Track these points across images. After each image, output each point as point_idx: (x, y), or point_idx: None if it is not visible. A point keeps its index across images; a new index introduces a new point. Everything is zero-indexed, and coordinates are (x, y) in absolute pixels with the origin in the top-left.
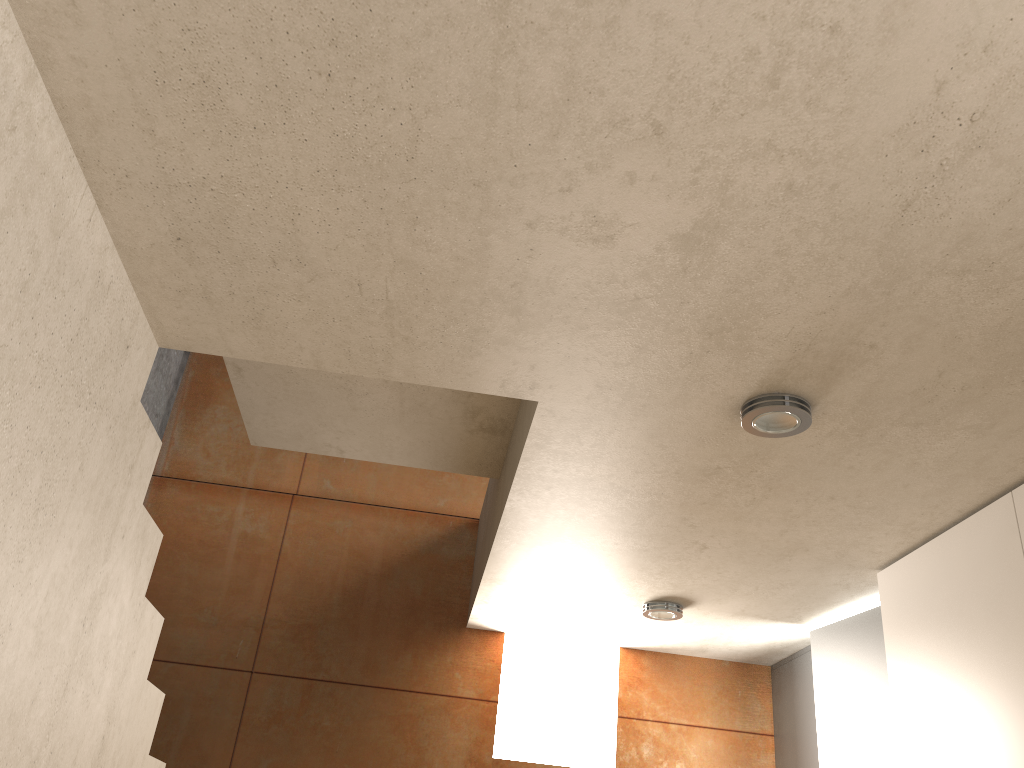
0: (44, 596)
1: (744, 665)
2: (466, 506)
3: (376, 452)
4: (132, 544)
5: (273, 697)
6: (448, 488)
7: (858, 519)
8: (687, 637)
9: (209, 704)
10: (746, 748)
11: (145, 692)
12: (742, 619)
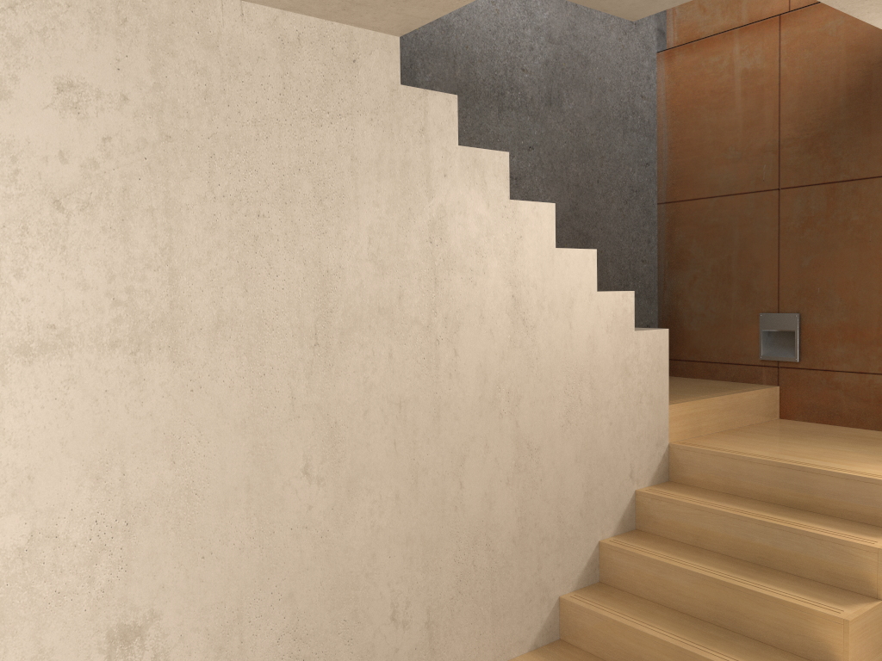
0: (367, 242)
1: None
2: None
3: None
4: (462, 175)
5: (801, 206)
6: None
7: None
8: None
9: (751, 223)
10: None
11: (559, 256)
12: None
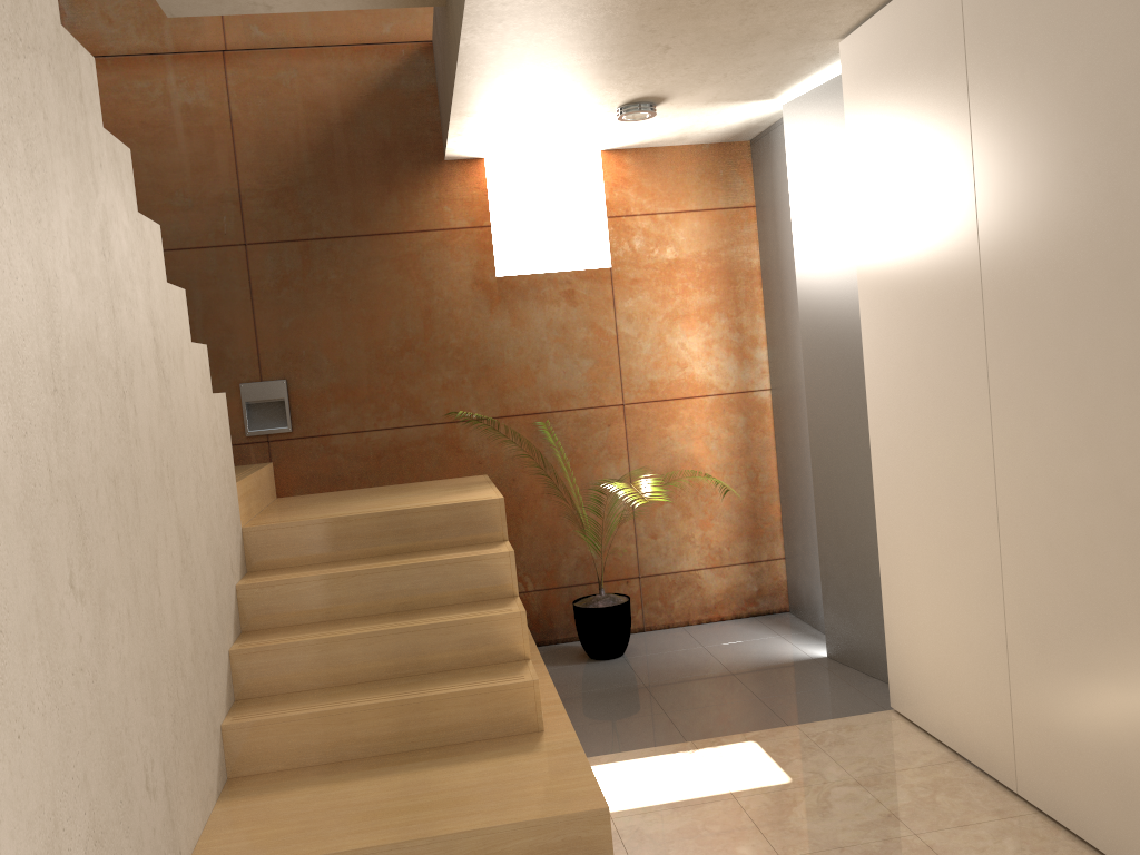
0: (68, 243)
1: (724, 145)
2: (415, 28)
3: (307, 2)
4: (110, 169)
5: (274, 264)
6: (390, 10)
7: None
8: (665, 130)
9: (215, 282)
10: (730, 223)
11: (170, 293)
12: (716, 105)
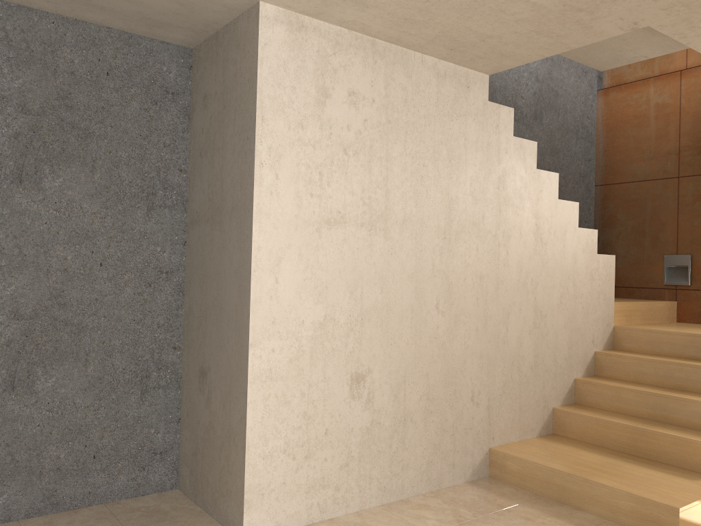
0: (469, 185)
1: None
2: None
3: (662, 50)
4: (514, 153)
5: (693, 188)
6: None
7: None
8: None
9: (659, 198)
10: None
11: (559, 204)
12: None
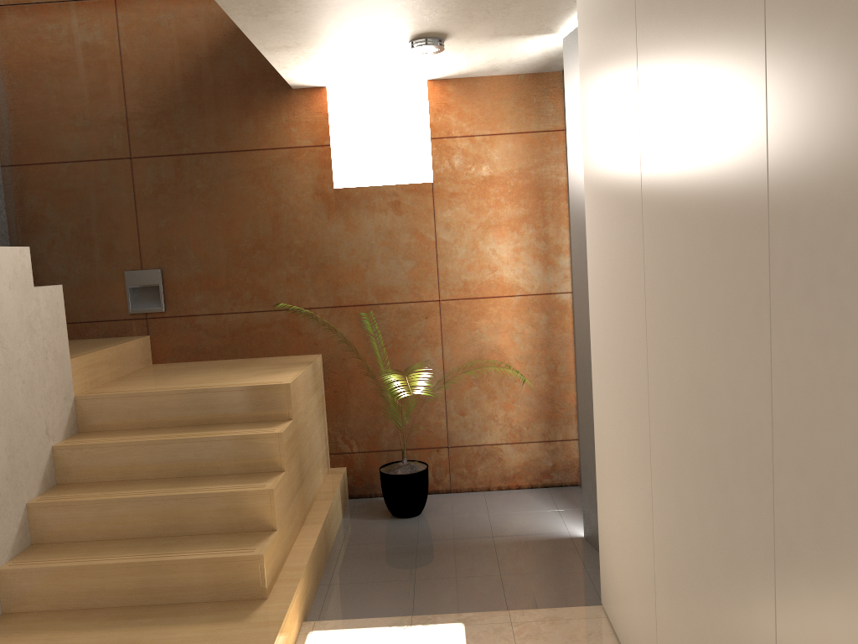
0: None
1: (538, 75)
2: None
3: None
4: None
5: (153, 174)
6: None
7: None
8: (472, 62)
9: (107, 188)
10: (541, 145)
11: None
12: (502, 40)
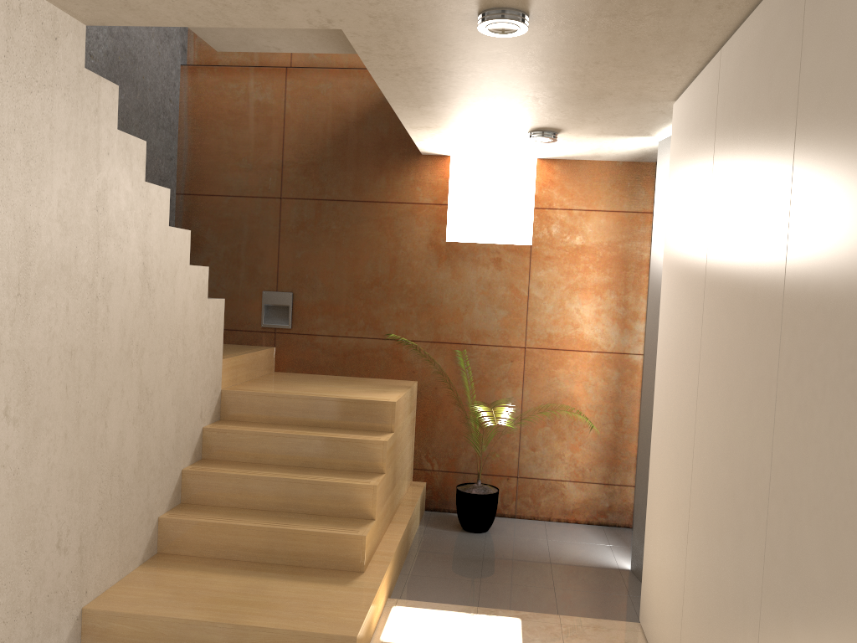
0: (57, 204)
1: (634, 164)
2: None
3: (301, 47)
4: (119, 155)
5: (297, 213)
6: None
7: (629, 73)
8: (578, 150)
9: (258, 221)
10: (630, 223)
11: (171, 233)
12: (606, 137)
